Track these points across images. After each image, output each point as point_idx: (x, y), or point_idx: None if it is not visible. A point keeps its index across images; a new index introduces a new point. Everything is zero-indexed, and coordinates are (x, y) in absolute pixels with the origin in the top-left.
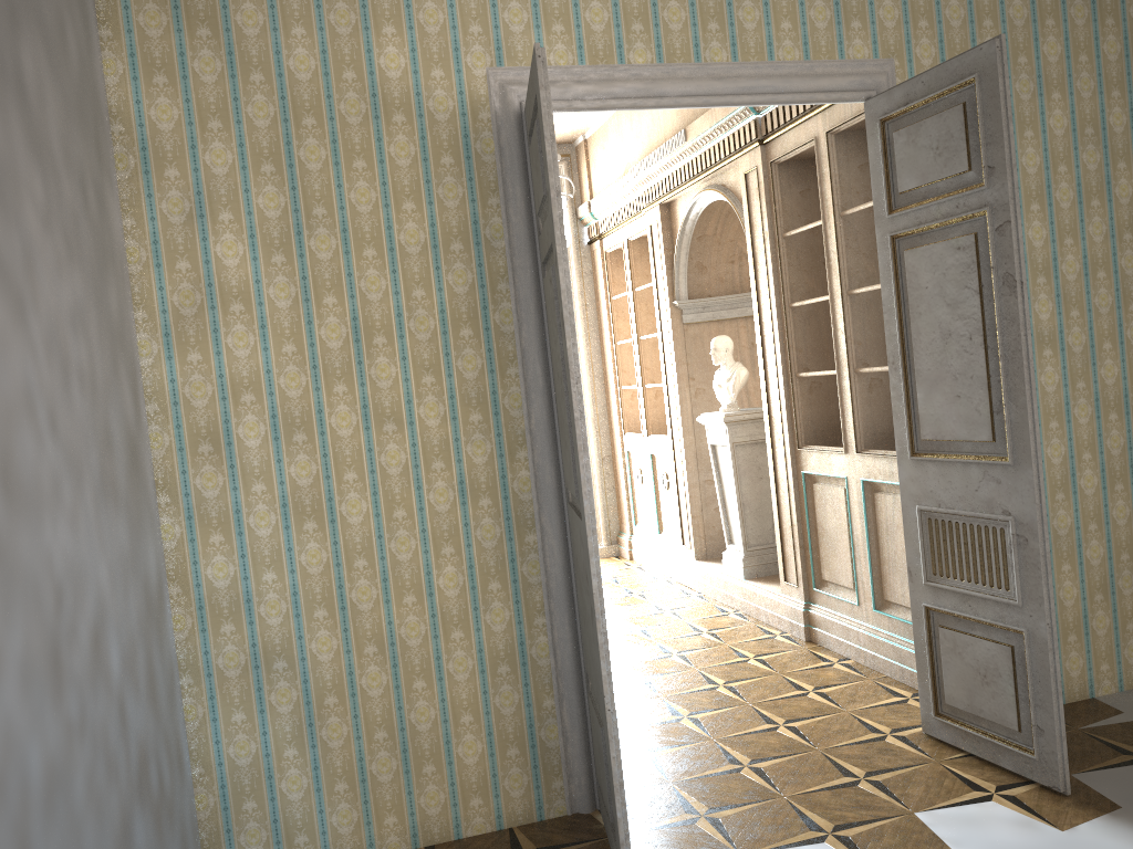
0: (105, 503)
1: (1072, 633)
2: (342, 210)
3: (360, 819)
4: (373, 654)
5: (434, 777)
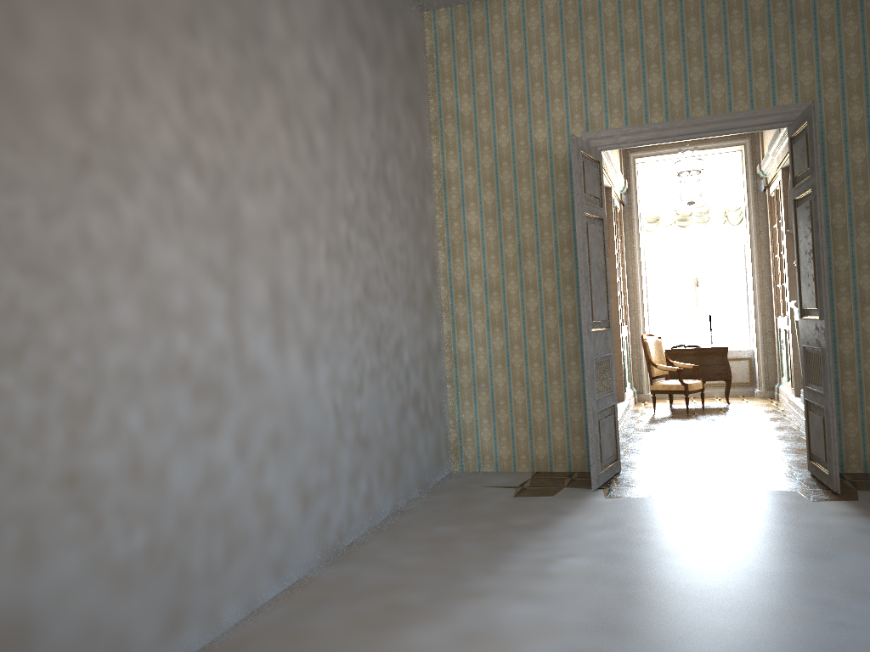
0: (408, 307)
1: None
2: (516, 200)
3: (510, 454)
4: (519, 386)
5: (542, 443)
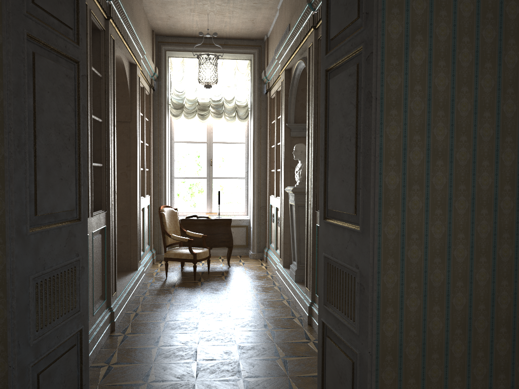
0: None
1: (436, 353)
2: None
3: None
4: None
5: None
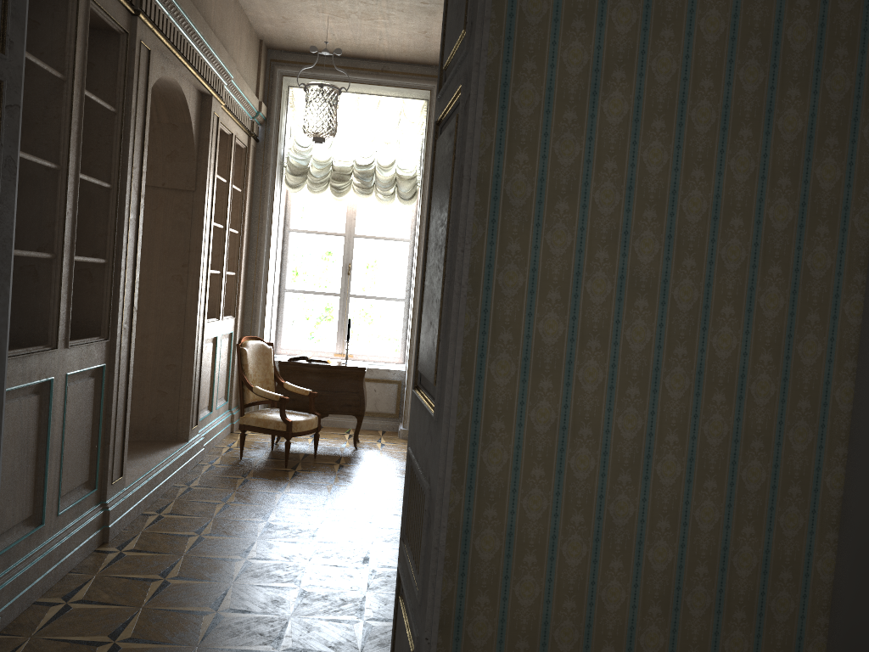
0: None
1: (610, 644)
2: None
3: None
4: None
5: None
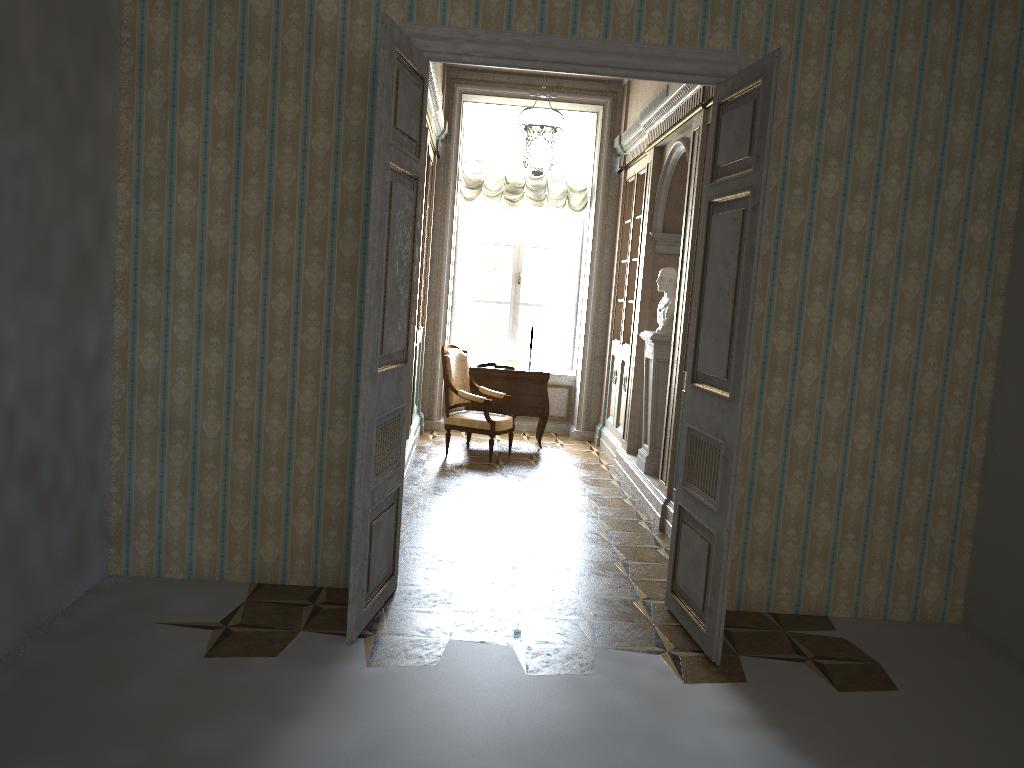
0: (28, 288)
1: (818, 560)
2: (273, 116)
3: (217, 552)
4: (244, 440)
5: (273, 537)
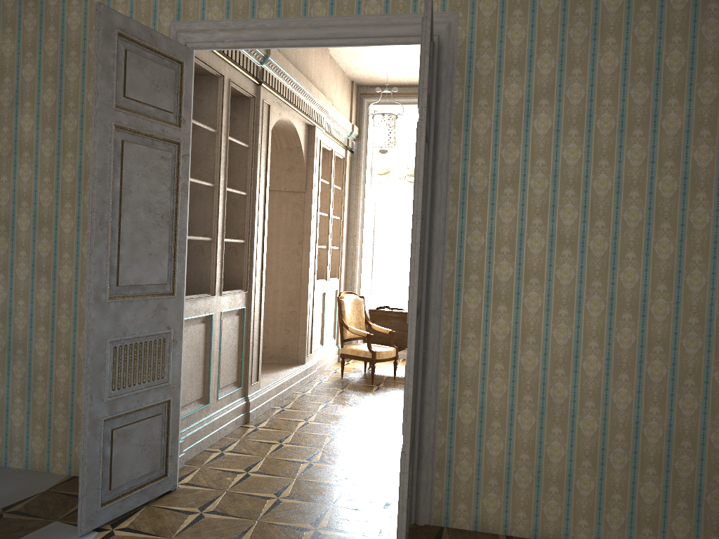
0: None
1: (554, 485)
2: (82, 104)
3: (45, 448)
4: (64, 359)
5: None
